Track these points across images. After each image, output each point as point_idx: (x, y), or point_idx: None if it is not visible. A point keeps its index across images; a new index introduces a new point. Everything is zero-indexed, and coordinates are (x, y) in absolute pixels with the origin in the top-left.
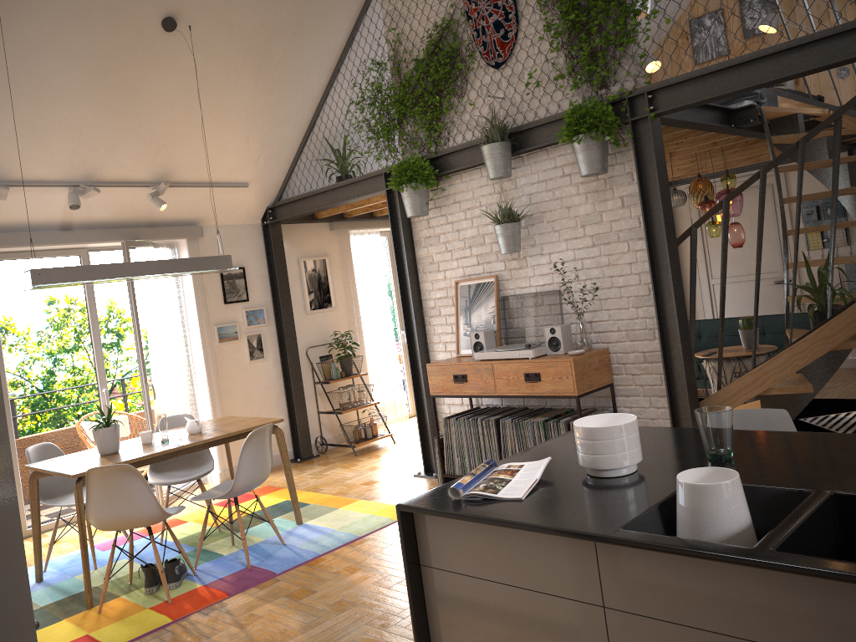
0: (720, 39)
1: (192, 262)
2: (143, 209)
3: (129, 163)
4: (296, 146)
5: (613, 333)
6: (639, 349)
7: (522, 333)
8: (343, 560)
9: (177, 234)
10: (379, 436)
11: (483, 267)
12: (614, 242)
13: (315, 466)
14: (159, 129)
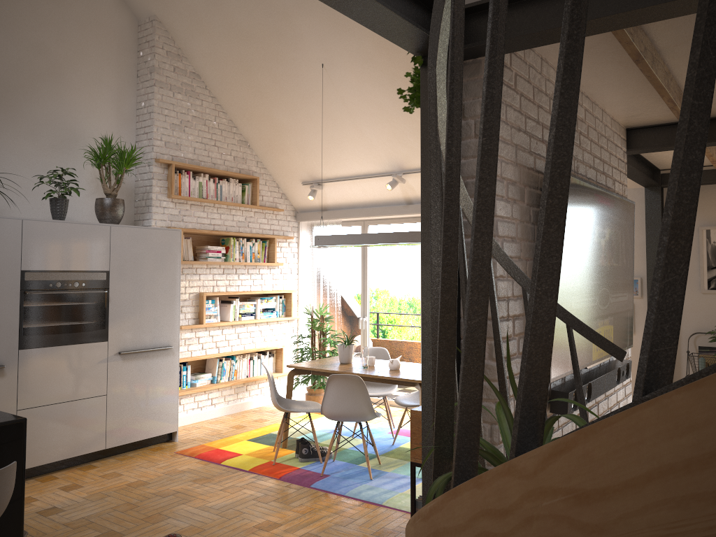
0: None
1: (408, 235)
2: None
3: None
4: None
5: None
6: None
7: None
8: (327, 505)
9: None
10: None
11: None
12: None
13: None
14: None
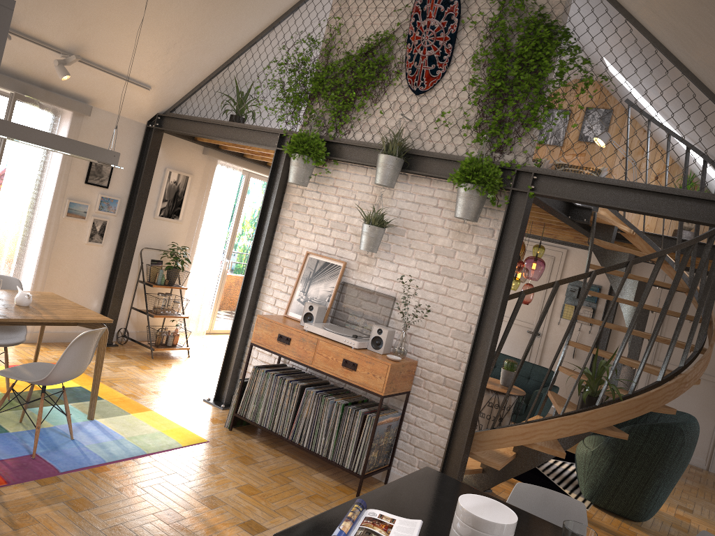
0: (561, 133)
1: (82, 147)
2: (44, 70)
3: (50, 25)
4: (207, 74)
5: (427, 351)
6: (442, 372)
7: (348, 319)
8: (127, 476)
9: (67, 105)
10: (178, 347)
11: (336, 250)
12: (457, 278)
13: (112, 355)
14: (92, 8)
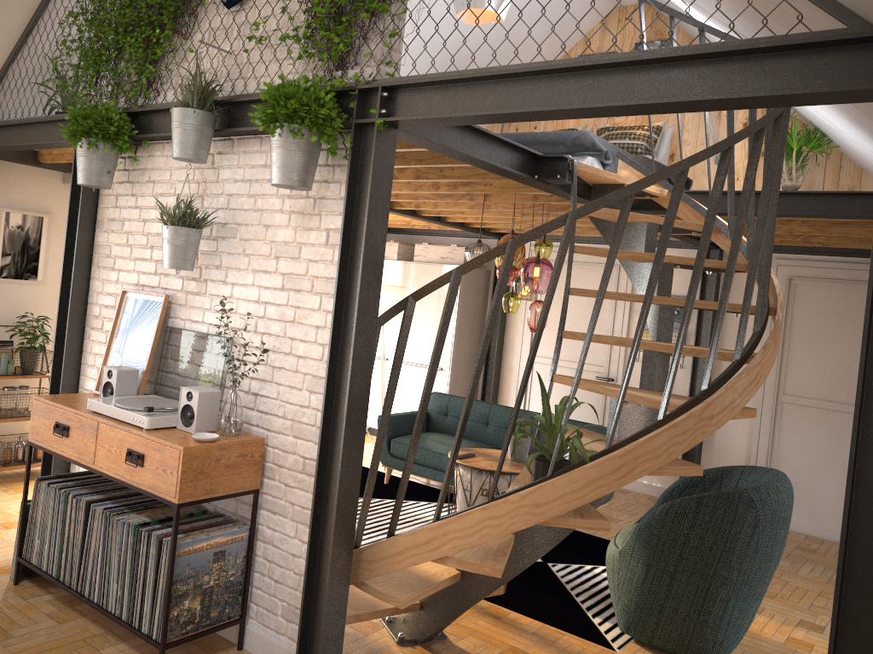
0: None
1: None
2: None
3: None
4: (3, 56)
5: (278, 418)
6: (300, 452)
7: (177, 385)
8: None
9: None
10: None
11: (159, 280)
12: (307, 291)
13: None
14: None
